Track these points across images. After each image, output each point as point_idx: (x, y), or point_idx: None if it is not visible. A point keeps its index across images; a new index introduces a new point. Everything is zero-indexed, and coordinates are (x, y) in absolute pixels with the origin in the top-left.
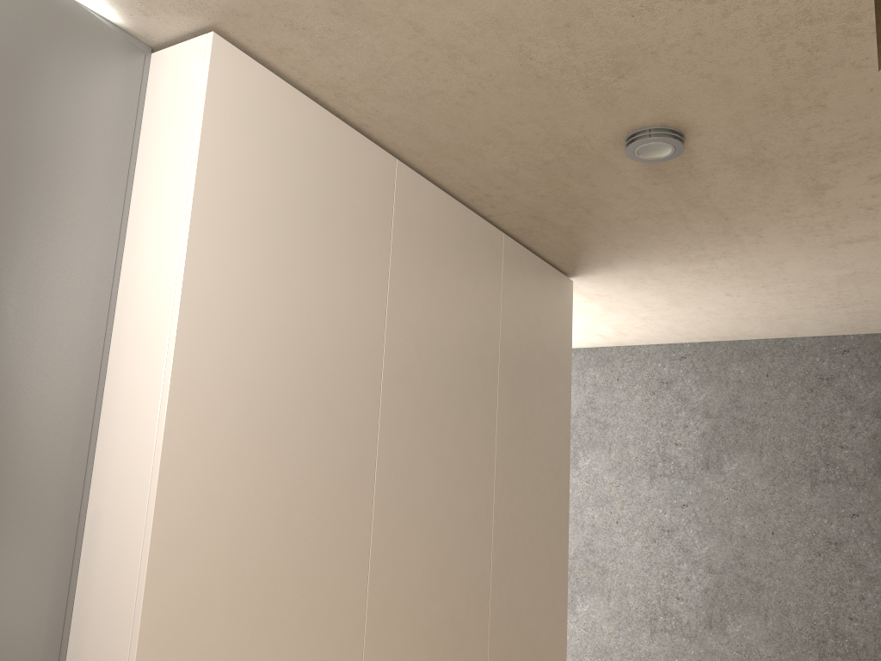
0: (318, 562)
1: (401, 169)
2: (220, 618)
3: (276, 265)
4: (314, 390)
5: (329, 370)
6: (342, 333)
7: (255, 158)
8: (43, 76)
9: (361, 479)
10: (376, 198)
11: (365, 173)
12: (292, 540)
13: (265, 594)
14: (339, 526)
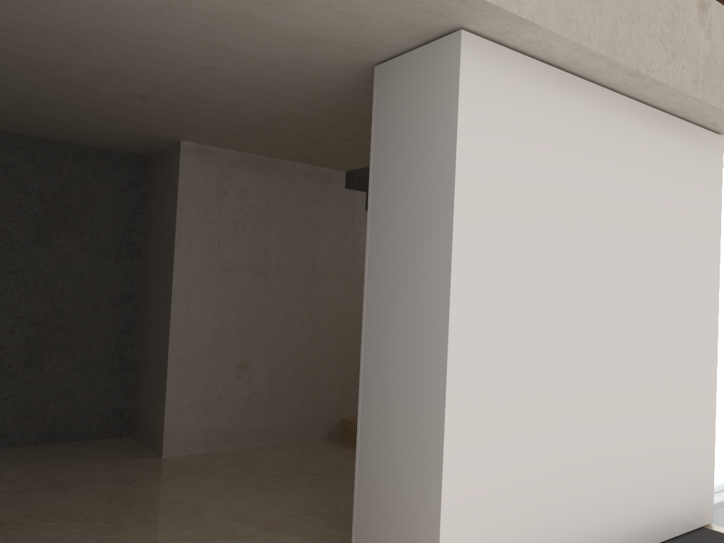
0: None
1: None
2: None
3: None
4: None
5: None
6: None
7: None
8: None
9: None
10: None
11: None
12: None
13: None
14: None
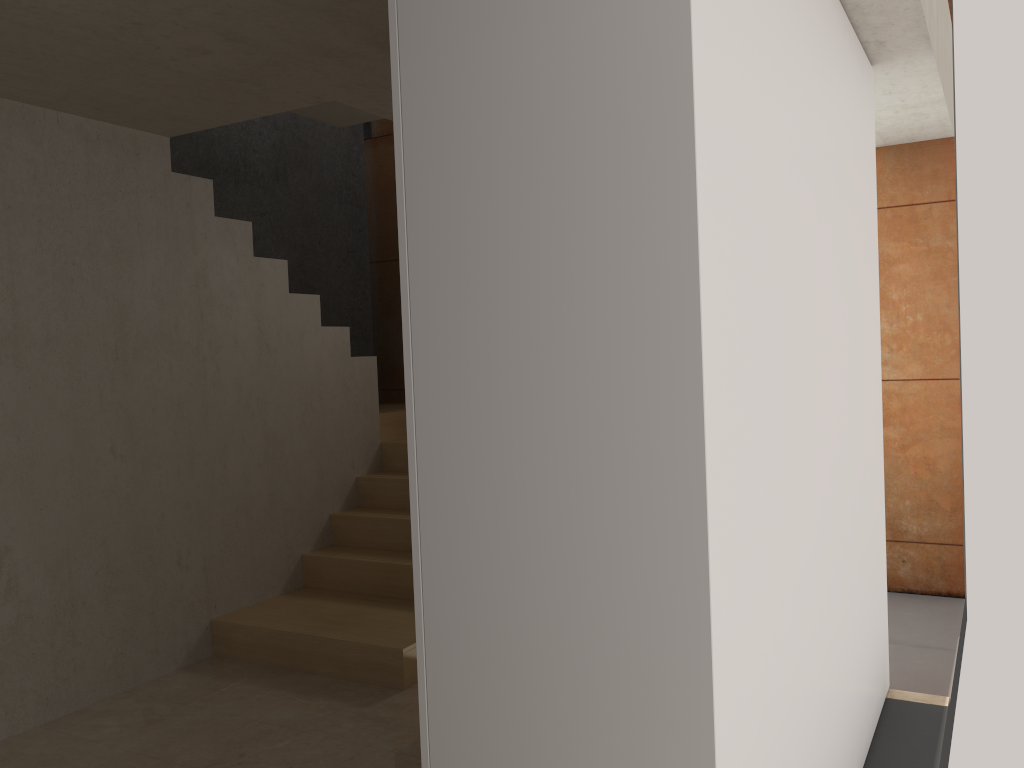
0: None
1: None
2: None
3: None
4: None
5: None
6: None
7: None
8: None
9: None
10: None
11: None
12: None
13: None
14: None
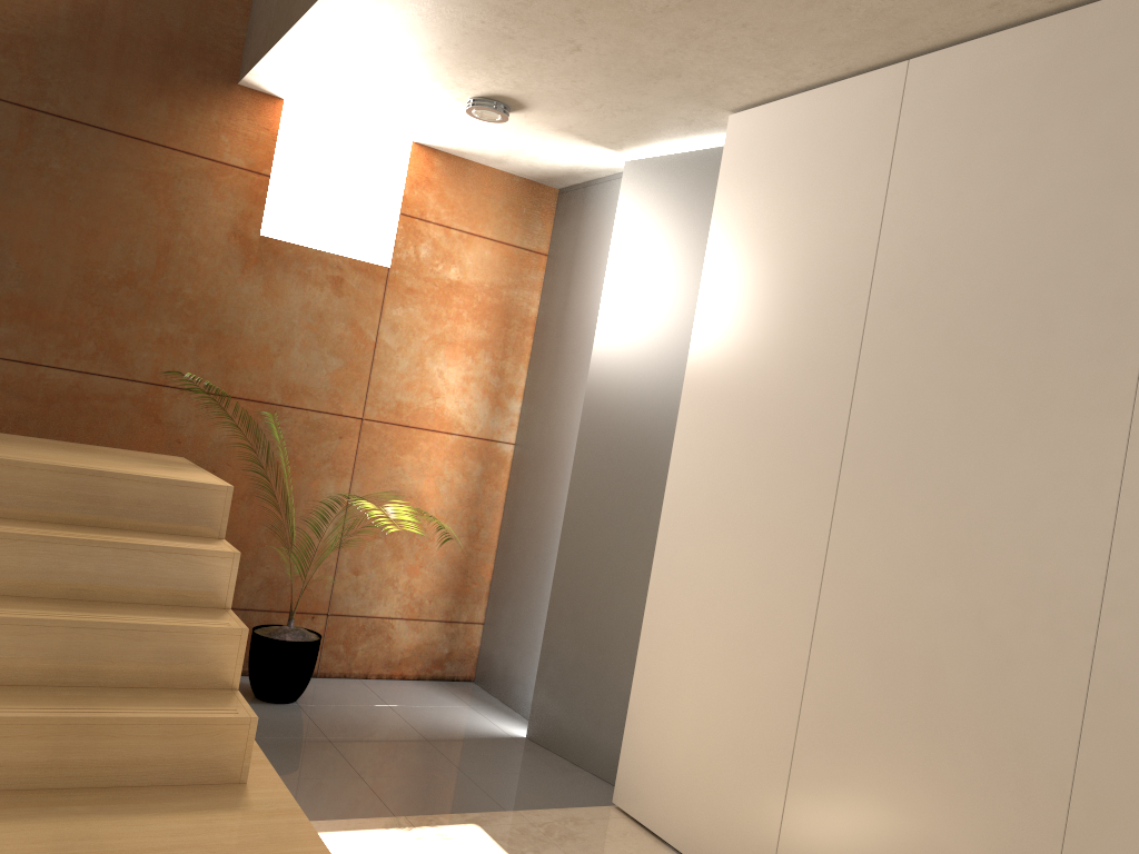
0: (778, 486)
1: (915, 67)
2: (703, 505)
3: (760, 248)
4: (785, 338)
5: (802, 317)
6: (819, 280)
7: (749, 179)
8: (704, 201)
9: (831, 416)
10: (872, 125)
11: (859, 111)
12: (756, 462)
13: (733, 498)
14: (801, 458)
